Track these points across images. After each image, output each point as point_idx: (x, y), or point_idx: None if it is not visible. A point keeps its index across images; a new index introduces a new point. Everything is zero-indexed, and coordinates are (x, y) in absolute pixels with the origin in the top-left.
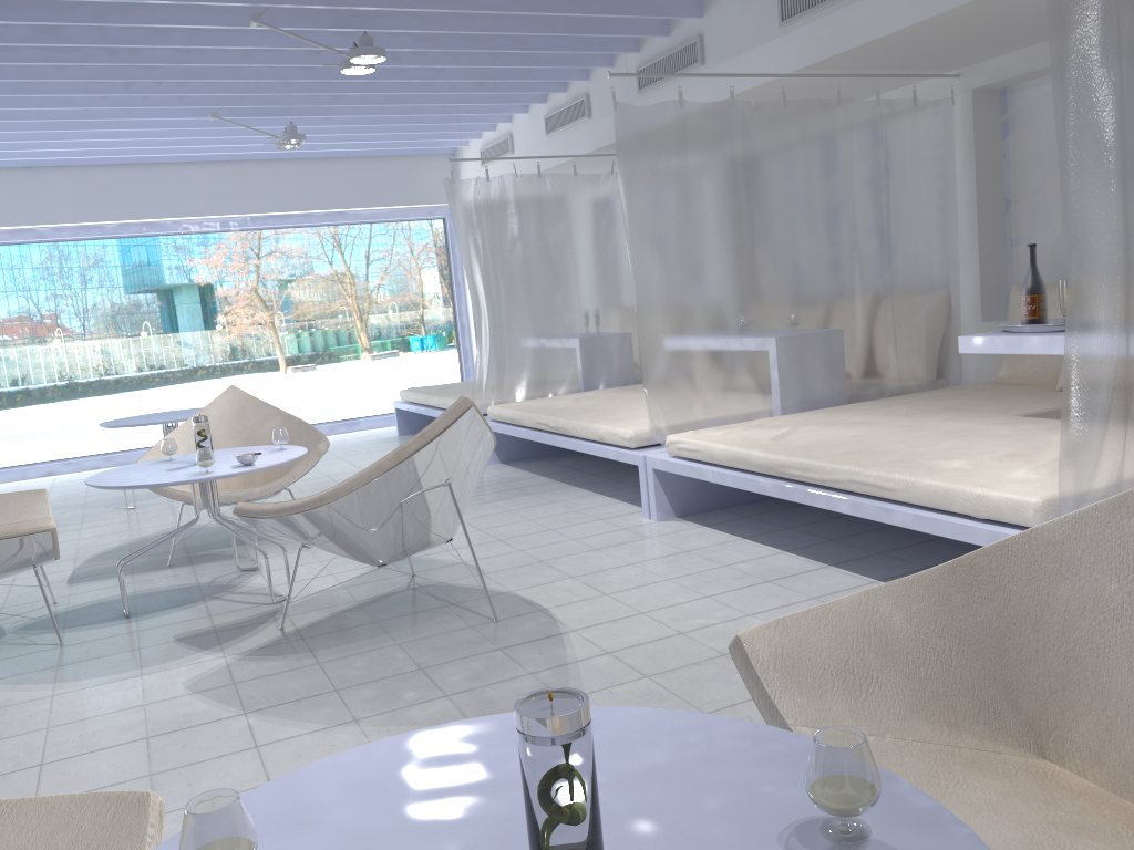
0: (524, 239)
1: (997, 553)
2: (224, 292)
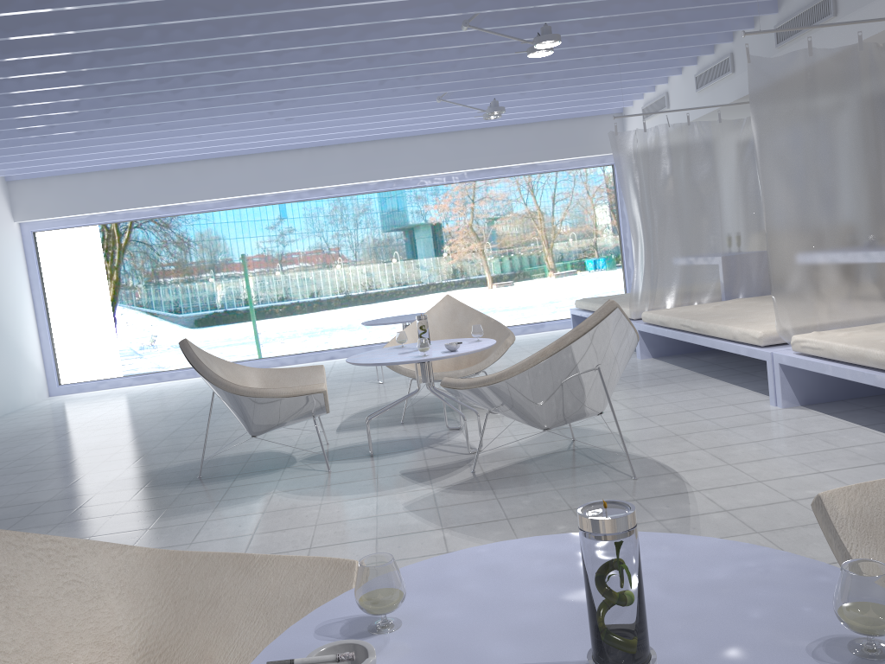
0: (674, 177)
1: None
2: (448, 229)
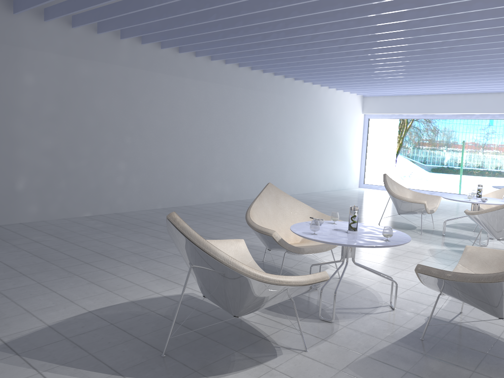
0: None
1: None
2: None
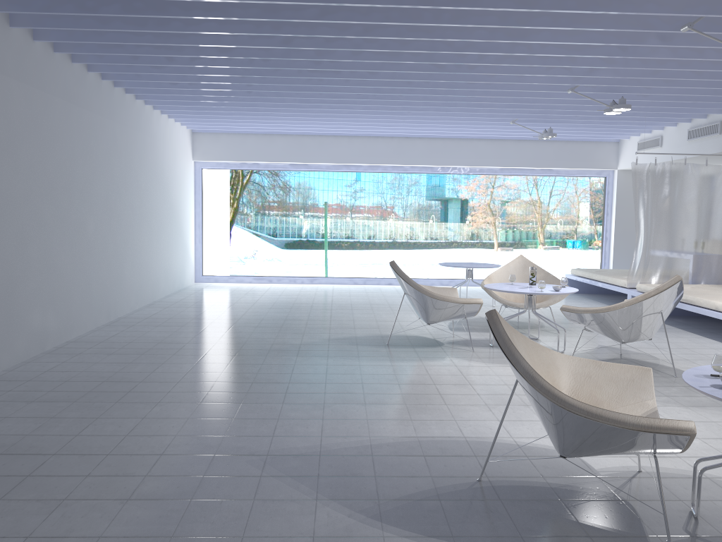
0: (671, 197)
1: None
2: (472, 204)
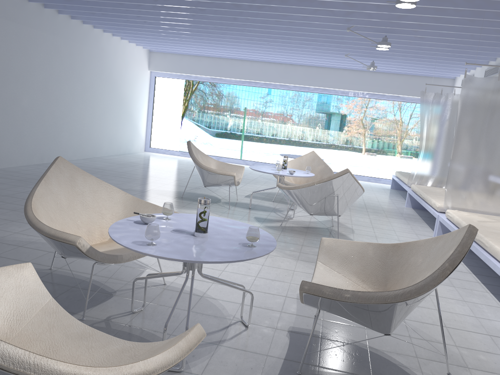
0: (449, 121)
1: (406, 244)
2: (349, 118)
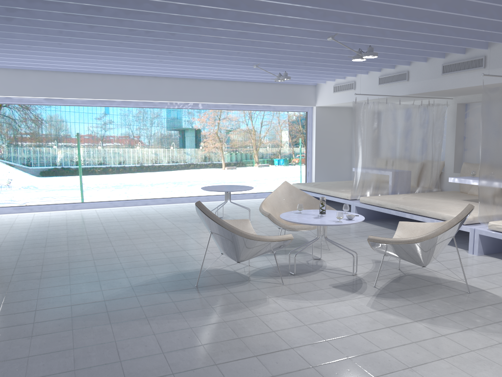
0: (379, 129)
1: None
2: (204, 133)
